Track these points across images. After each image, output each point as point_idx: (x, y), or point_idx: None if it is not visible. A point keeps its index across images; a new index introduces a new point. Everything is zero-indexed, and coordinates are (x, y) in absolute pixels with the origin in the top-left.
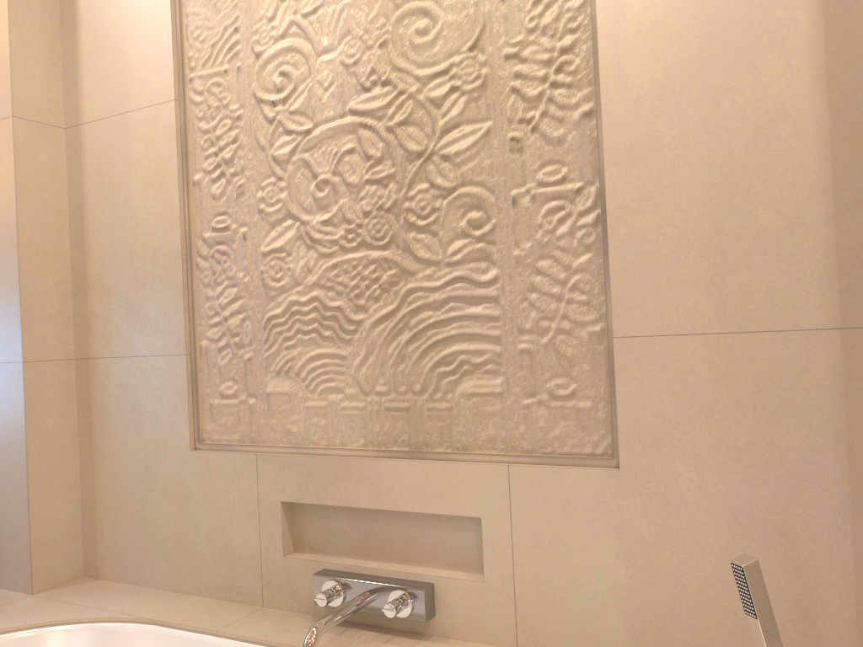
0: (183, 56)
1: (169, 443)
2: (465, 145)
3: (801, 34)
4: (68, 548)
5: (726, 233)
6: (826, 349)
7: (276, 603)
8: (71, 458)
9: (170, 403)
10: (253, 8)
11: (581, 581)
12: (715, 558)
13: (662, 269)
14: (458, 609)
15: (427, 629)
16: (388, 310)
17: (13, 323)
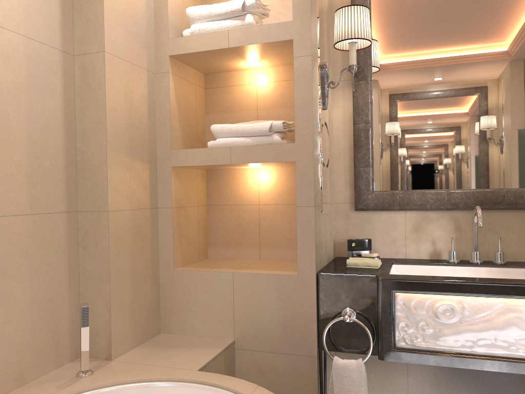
0: None
1: None
2: None
3: (58, 90)
4: None
5: (34, 168)
6: (63, 220)
7: None
8: None
9: None
10: None
11: None
12: (27, 322)
13: (9, 181)
14: None
15: None
16: None
17: None
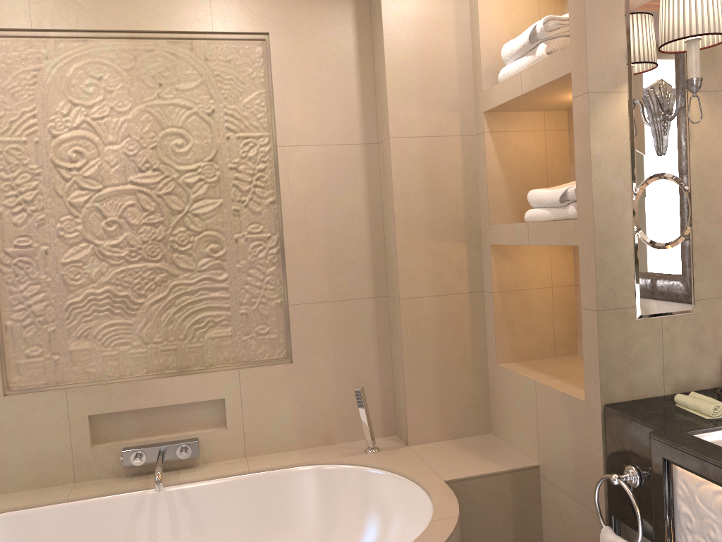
0: None
1: None
2: (208, 210)
3: (359, 183)
4: None
5: (334, 260)
6: (370, 305)
7: (86, 478)
8: None
9: None
10: (49, 105)
11: (276, 417)
12: (333, 393)
13: (309, 274)
14: (212, 447)
15: (195, 462)
16: (161, 296)
17: None
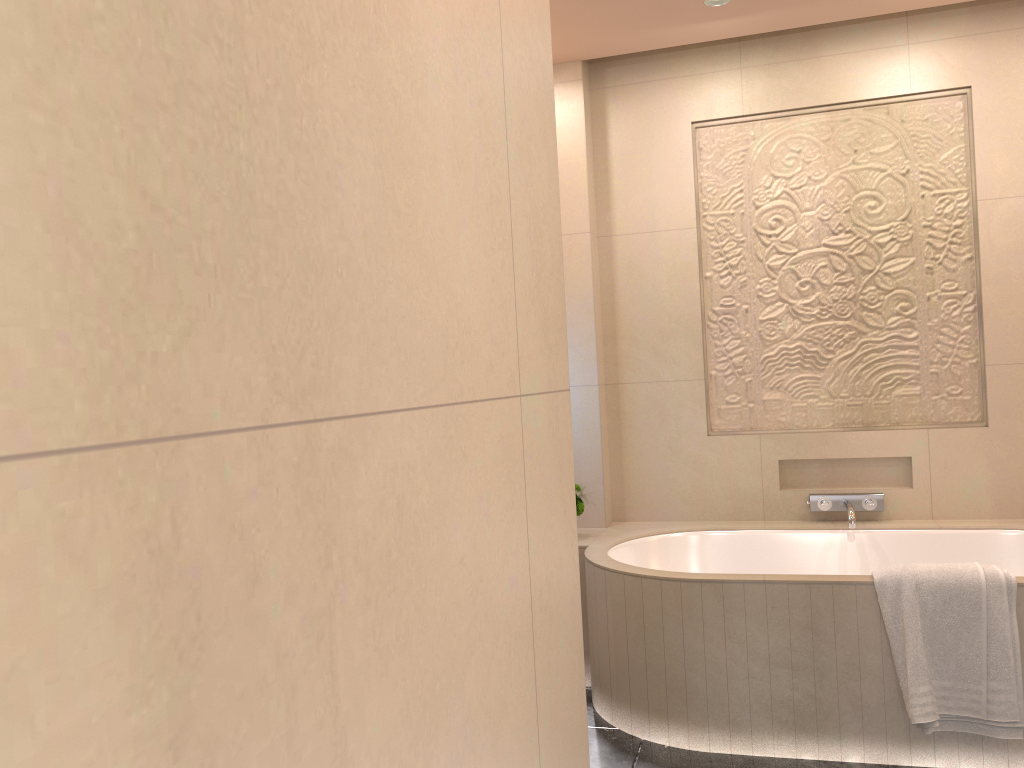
0: (698, 201)
1: (689, 432)
2: (899, 268)
3: None
4: (609, 502)
5: None
6: None
7: (774, 517)
8: (607, 447)
9: (691, 408)
10: (753, 180)
11: (967, 481)
12: None
13: (1010, 333)
14: (897, 504)
15: (878, 517)
16: (848, 352)
17: (589, 361)
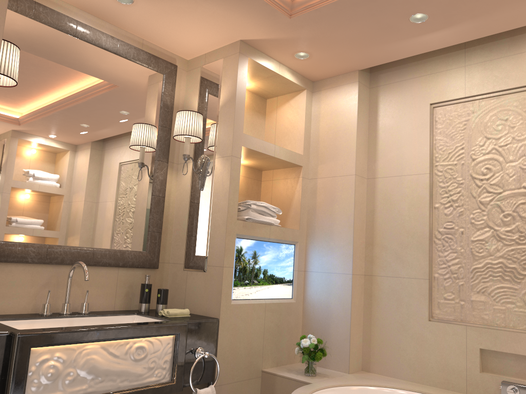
0: (432, 155)
1: (416, 316)
2: None
3: None
4: (358, 356)
5: None
6: None
7: (474, 393)
8: (360, 317)
9: (417, 299)
10: (471, 140)
11: None
12: None
13: None
14: None
15: None
16: None
17: (348, 258)
